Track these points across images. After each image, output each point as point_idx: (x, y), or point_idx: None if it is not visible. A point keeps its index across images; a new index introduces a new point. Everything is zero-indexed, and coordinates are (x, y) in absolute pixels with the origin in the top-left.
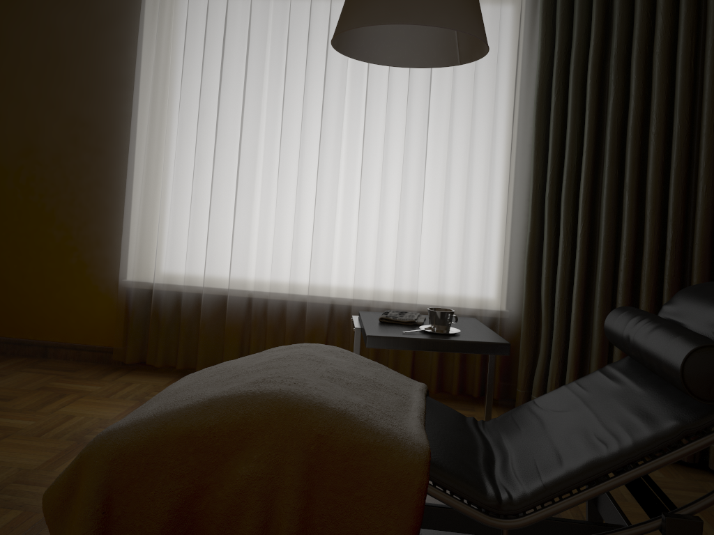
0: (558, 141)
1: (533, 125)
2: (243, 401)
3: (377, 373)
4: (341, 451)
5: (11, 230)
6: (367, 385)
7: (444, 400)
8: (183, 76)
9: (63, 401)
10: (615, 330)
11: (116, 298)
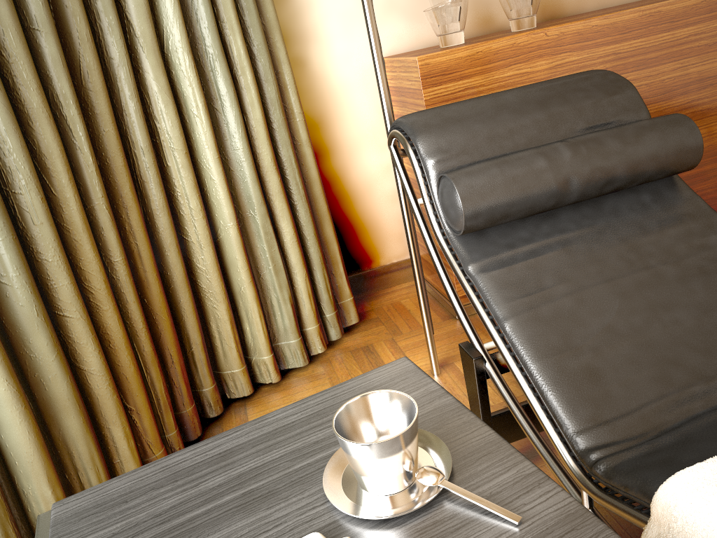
0: None
1: None
2: None
3: None
4: None
5: None
6: None
7: None
8: None
9: None
10: (519, 193)
11: None
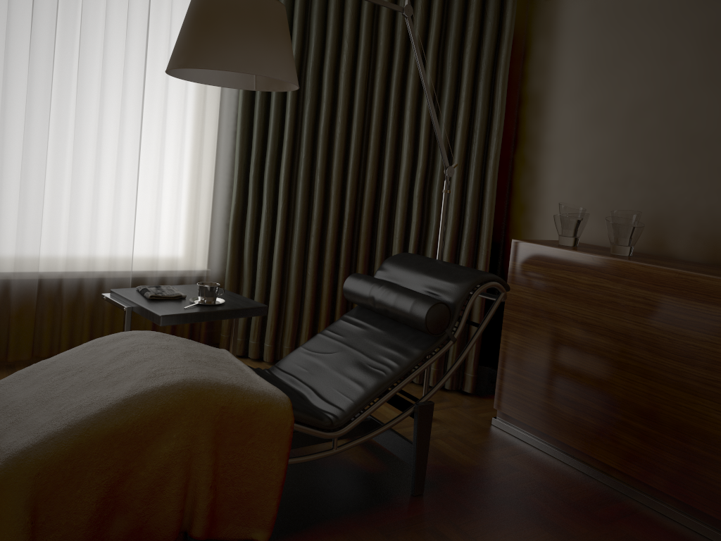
0: (262, 129)
1: (240, 112)
2: (158, 395)
3: (200, 348)
4: (238, 414)
5: None
6: (213, 360)
7: None
8: None
9: None
10: (358, 292)
11: None
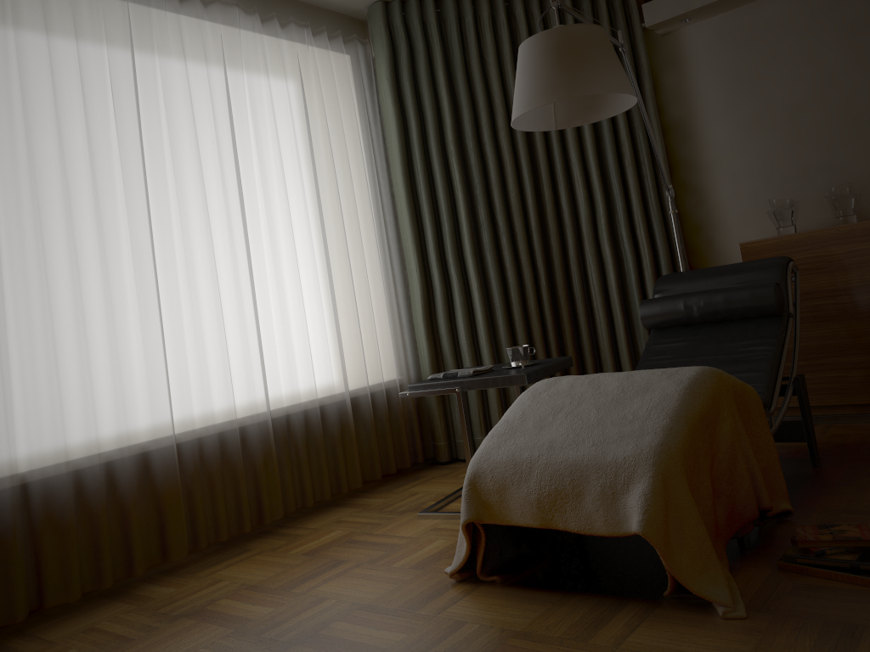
0: (433, 208)
1: (404, 194)
2: (703, 379)
3: None
4: (740, 393)
5: None
6: None
7: (386, 484)
8: (29, 134)
9: None
10: (666, 311)
11: None
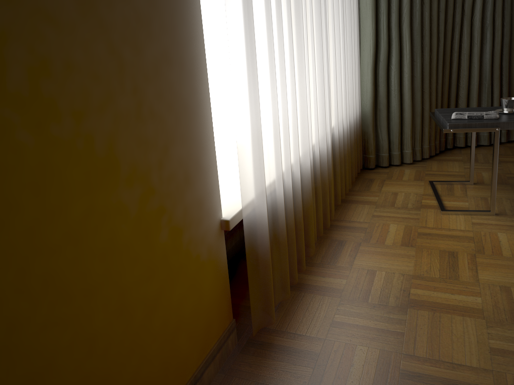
0: None
1: None
2: None
3: None
4: None
5: (30, 252)
6: None
7: (352, 184)
8: None
9: (438, 370)
10: None
11: (218, 255)
